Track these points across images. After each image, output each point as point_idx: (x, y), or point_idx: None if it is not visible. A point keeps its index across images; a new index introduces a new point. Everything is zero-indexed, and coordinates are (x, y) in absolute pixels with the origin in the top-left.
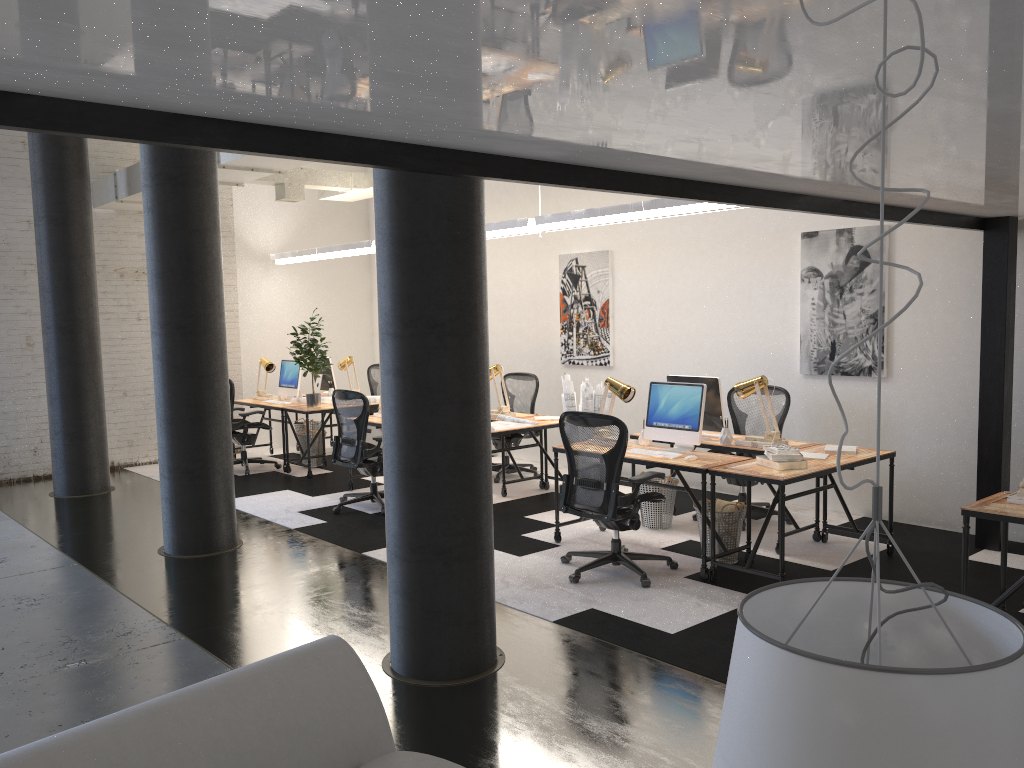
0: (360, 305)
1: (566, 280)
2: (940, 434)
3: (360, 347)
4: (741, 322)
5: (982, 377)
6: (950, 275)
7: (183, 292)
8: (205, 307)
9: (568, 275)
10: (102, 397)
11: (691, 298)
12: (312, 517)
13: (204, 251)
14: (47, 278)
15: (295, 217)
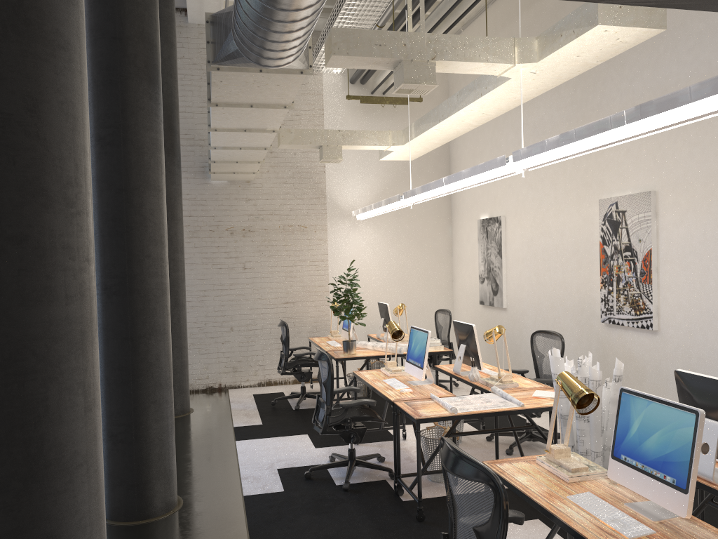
0: (440, 254)
1: (606, 227)
2: None
3: (440, 291)
4: None
5: None
6: None
7: (109, 252)
8: (131, 267)
9: (608, 222)
10: (181, 335)
11: None
12: (279, 480)
13: (131, 210)
14: None
15: (380, 178)
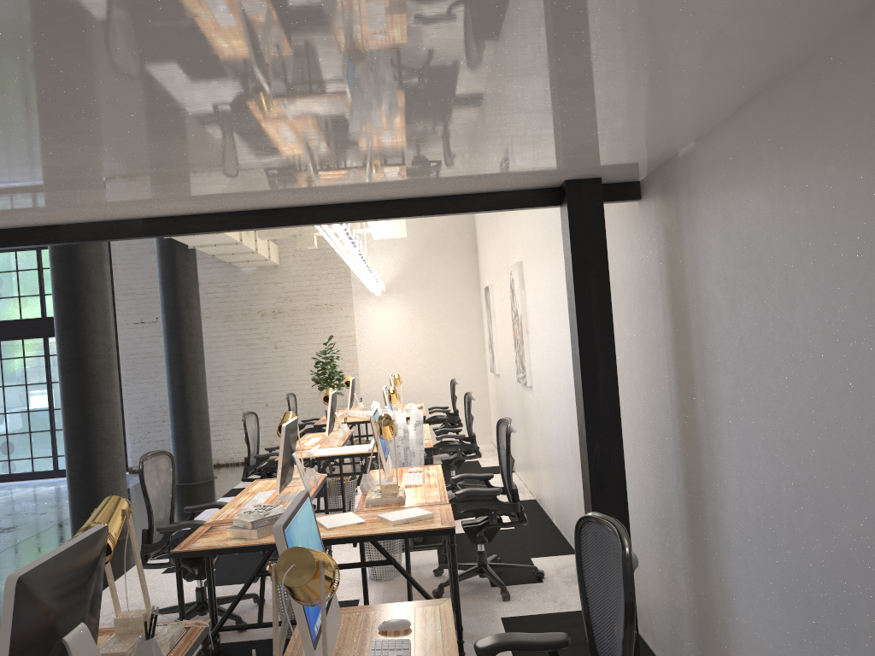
0: (470, 323)
1: (511, 295)
2: (640, 504)
3: (472, 361)
4: (559, 338)
5: (578, 426)
6: (623, 269)
7: (62, 341)
8: (78, 352)
9: (511, 289)
10: (200, 410)
11: (544, 310)
12: None
13: (76, 309)
14: (162, 325)
15: (404, 253)
